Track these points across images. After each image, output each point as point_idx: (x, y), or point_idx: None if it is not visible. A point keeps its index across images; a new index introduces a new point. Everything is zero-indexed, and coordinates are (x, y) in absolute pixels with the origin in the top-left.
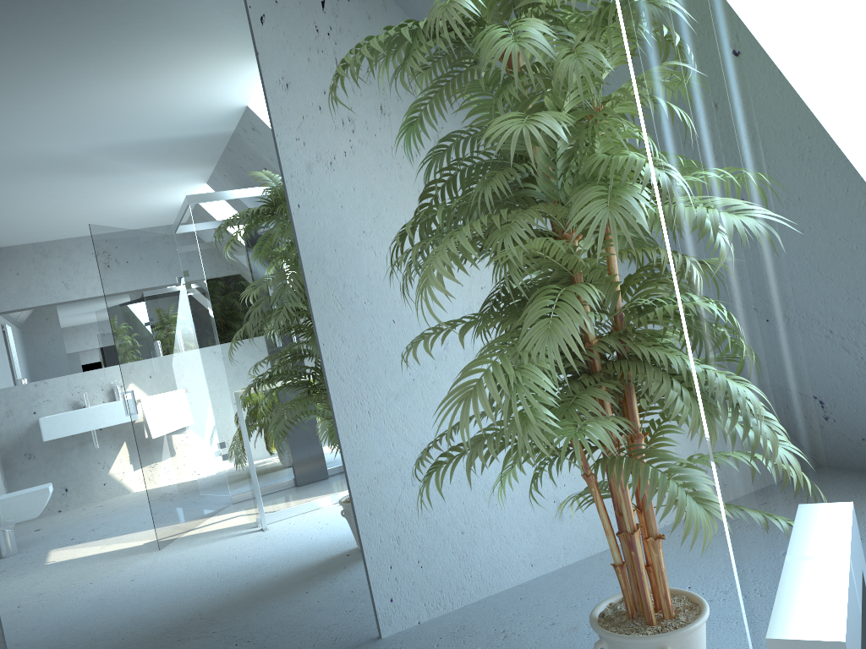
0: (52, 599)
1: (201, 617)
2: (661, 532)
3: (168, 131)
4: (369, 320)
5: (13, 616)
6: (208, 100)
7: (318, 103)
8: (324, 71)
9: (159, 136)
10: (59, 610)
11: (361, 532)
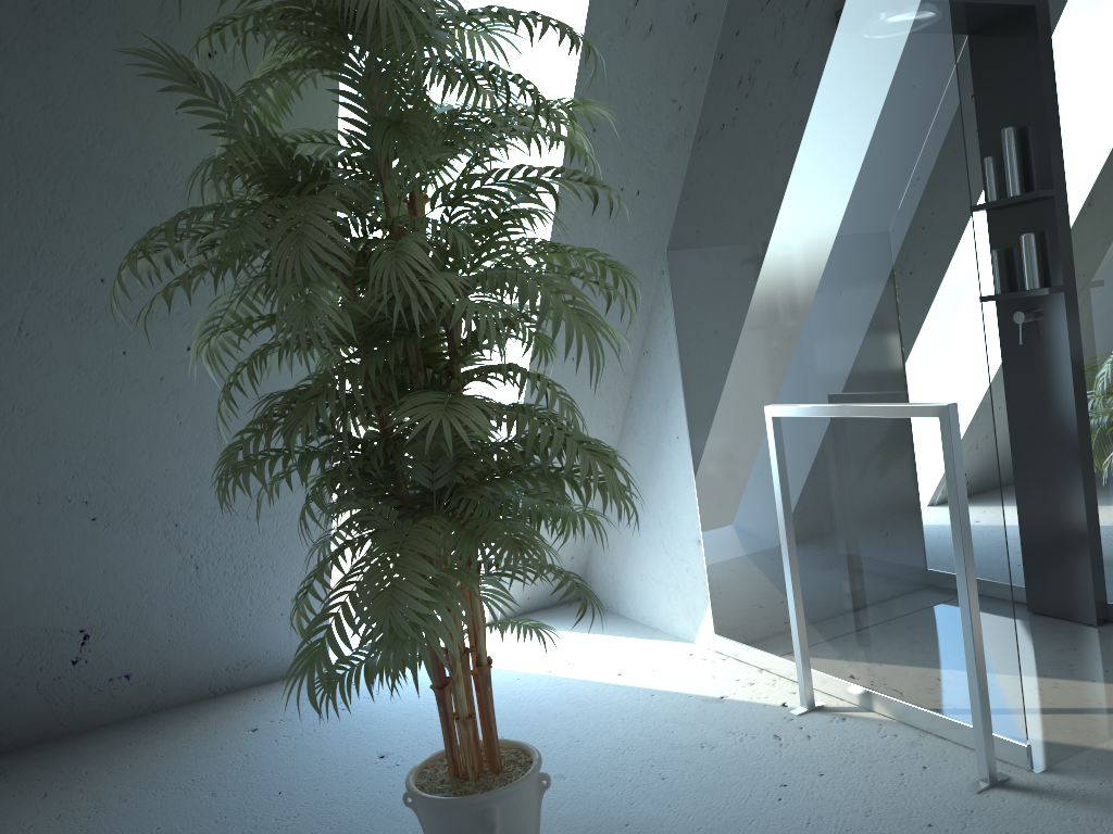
0: None
1: None
2: None
3: None
4: None
5: None
6: None
7: None
8: None
9: None
10: None
11: None
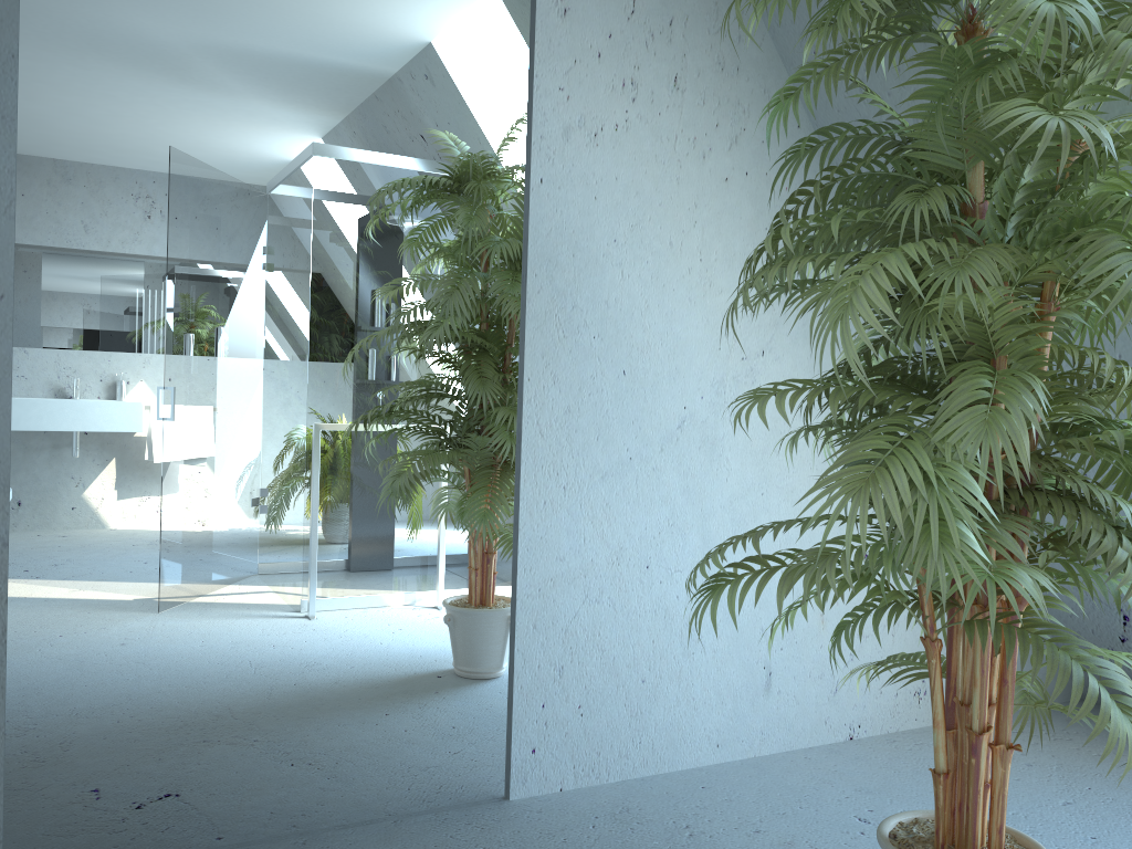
0: (86, 643)
1: (281, 716)
2: (885, 740)
3: (396, 27)
4: (594, 363)
5: (26, 654)
6: (458, 0)
7: (598, 48)
8: (616, 6)
9: (382, 30)
10: (92, 661)
11: (516, 649)
